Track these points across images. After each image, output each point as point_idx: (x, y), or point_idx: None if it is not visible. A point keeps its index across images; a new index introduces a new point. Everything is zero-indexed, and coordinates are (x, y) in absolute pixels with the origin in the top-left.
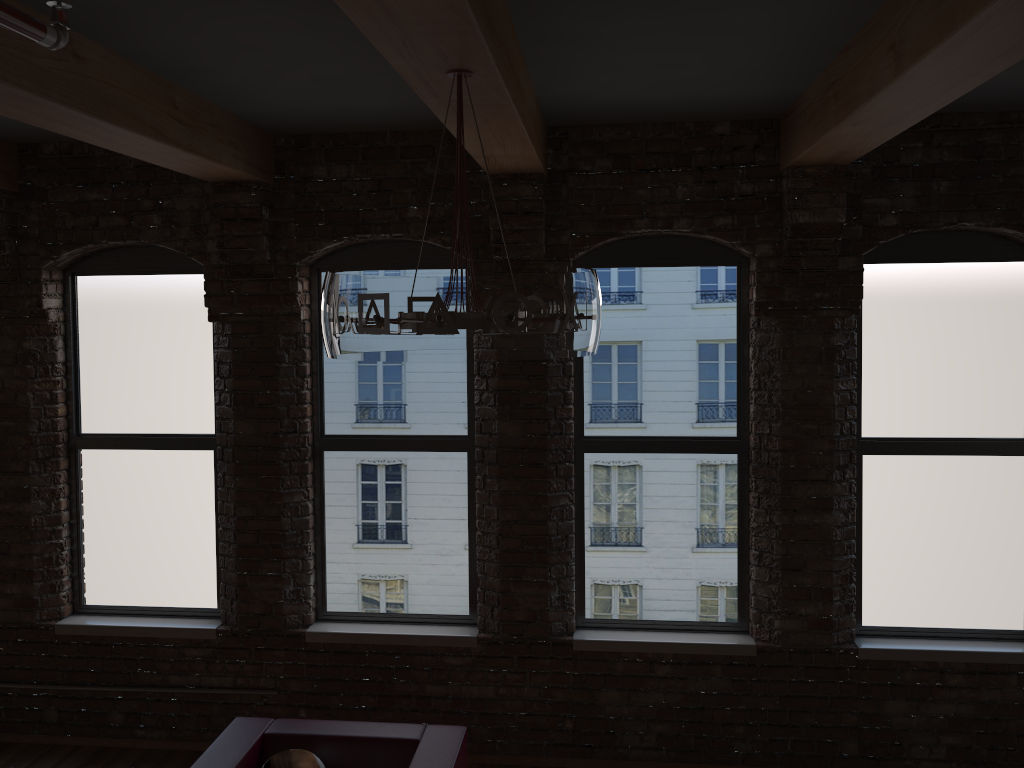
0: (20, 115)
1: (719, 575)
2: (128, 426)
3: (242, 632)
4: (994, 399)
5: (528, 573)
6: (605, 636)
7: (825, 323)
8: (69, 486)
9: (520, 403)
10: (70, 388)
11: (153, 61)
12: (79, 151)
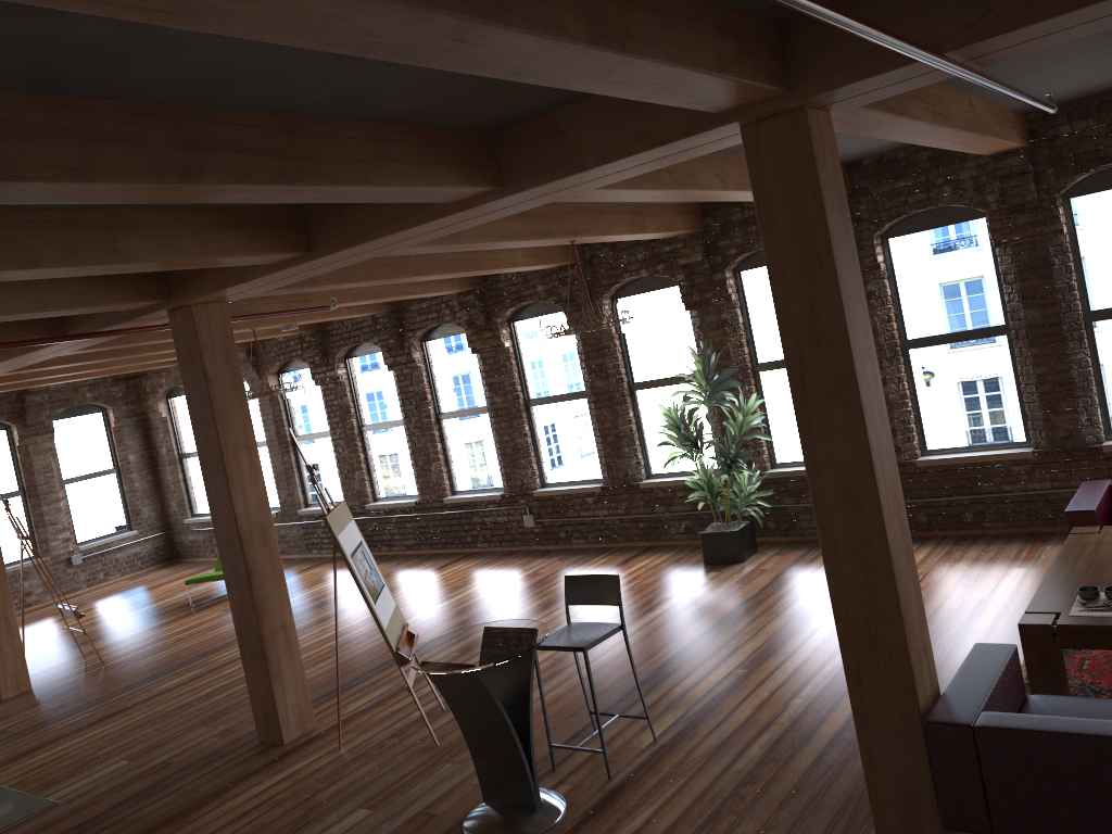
0: (942, 144)
1: None
2: (939, 329)
3: (1052, 451)
4: None
5: None
6: None
7: None
8: (906, 374)
9: None
10: (896, 311)
11: (995, 95)
12: (887, 158)
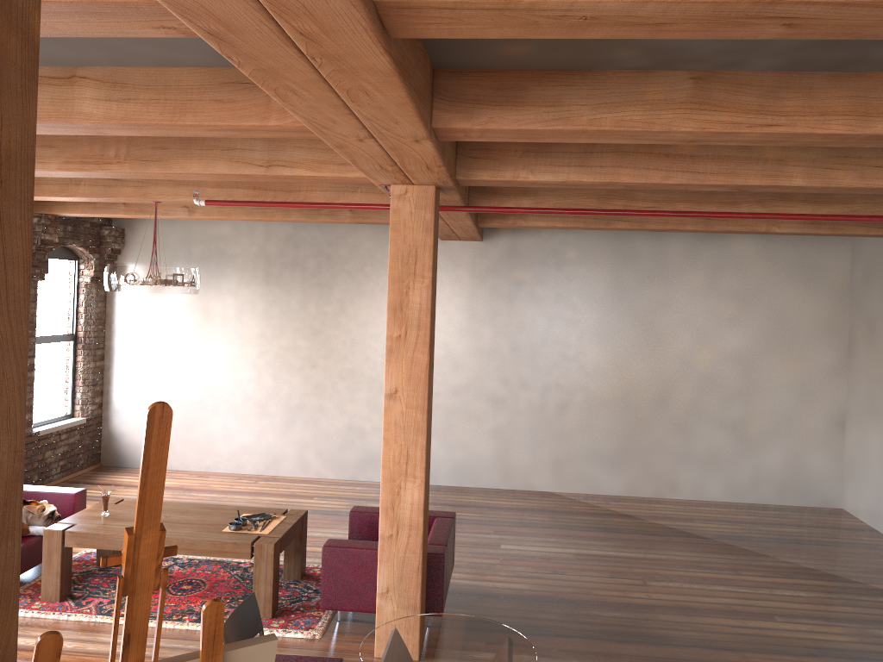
0: None
1: None
2: None
3: None
4: (65, 318)
5: None
6: None
7: (35, 284)
8: None
9: None
10: None
11: None
12: None
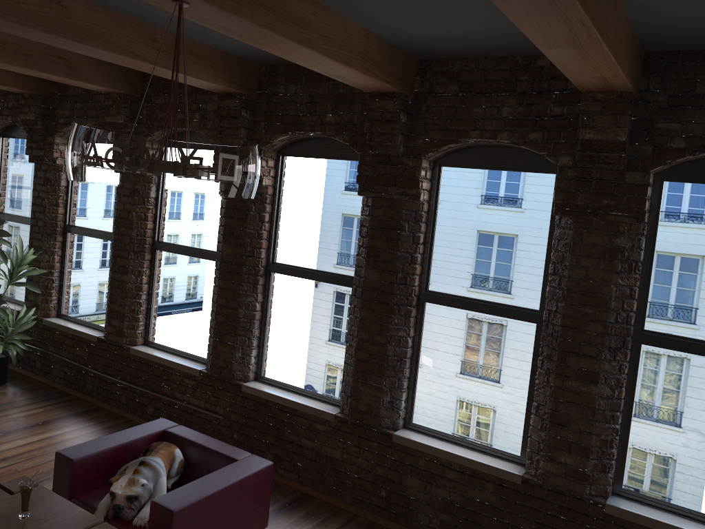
0: (40, 40)
1: (510, 415)
2: (181, 240)
3: (212, 376)
4: None
5: (370, 379)
6: (417, 438)
7: (612, 226)
8: (150, 270)
9: (380, 258)
10: (156, 213)
11: (123, 10)
12: None
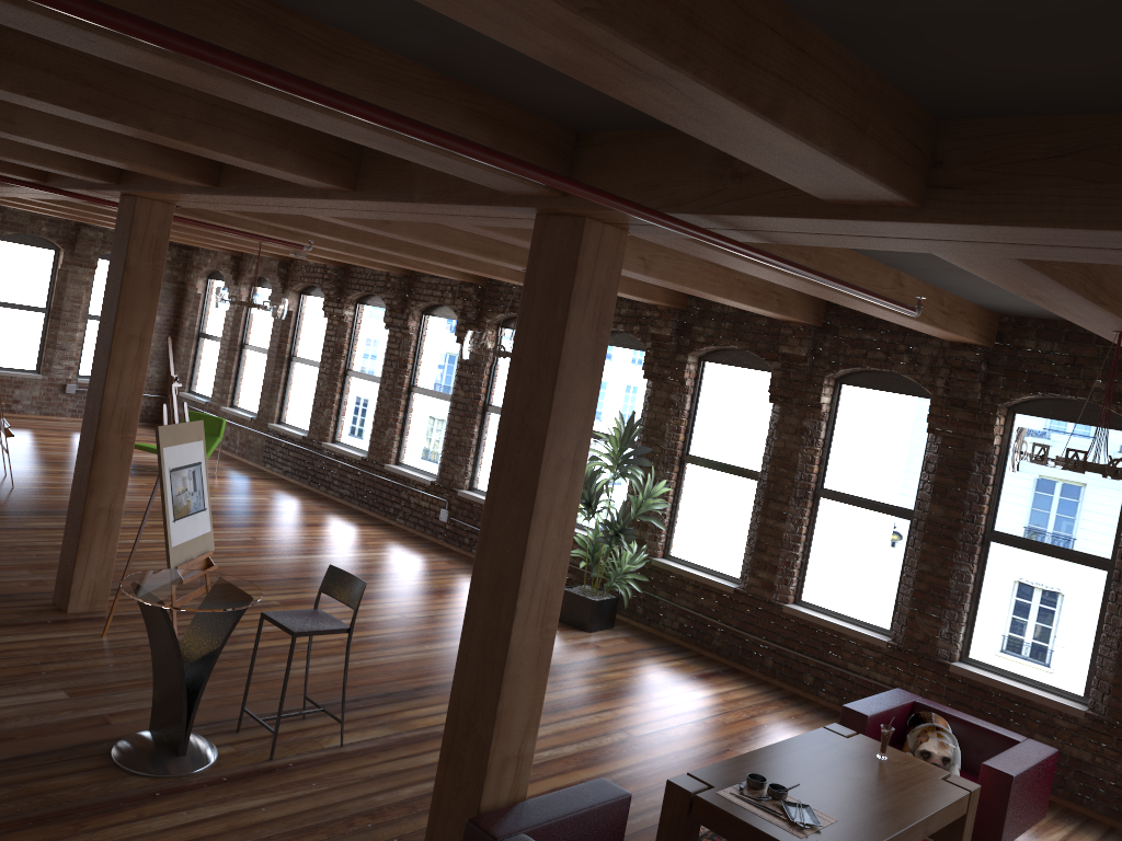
0: (863, 310)
1: None
2: (854, 490)
3: (904, 649)
4: None
5: None
6: None
7: None
8: (809, 519)
9: None
10: (823, 456)
11: (937, 283)
12: None
